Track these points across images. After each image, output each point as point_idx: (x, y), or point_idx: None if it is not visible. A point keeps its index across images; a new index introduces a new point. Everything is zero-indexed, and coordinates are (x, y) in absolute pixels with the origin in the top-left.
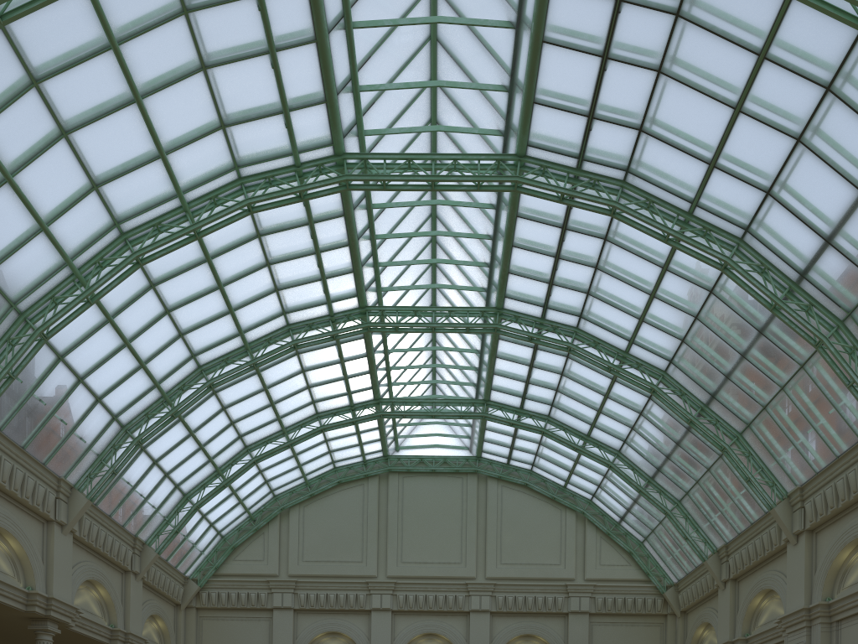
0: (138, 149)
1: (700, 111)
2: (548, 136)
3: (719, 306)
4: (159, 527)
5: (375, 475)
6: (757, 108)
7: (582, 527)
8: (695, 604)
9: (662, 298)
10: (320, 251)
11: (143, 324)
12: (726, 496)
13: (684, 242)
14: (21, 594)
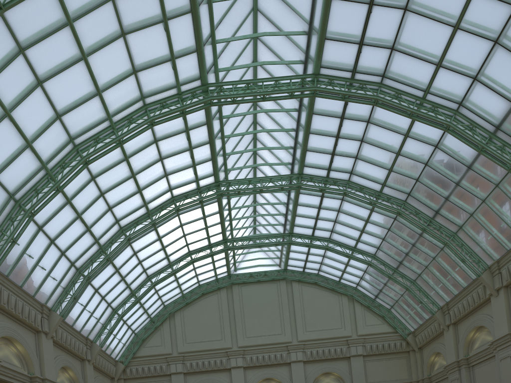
0: (84, 90)
1: (431, 31)
2: (333, 59)
3: (441, 155)
4: (100, 331)
5: (224, 287)
6: (469, 25)
7: (352, 304)
8: (427, 342)
9: (404, 155)
10: (192, 148)
11: (88, 203)
12: (446, 273)
13: (422, 116)
14: (27, 378)
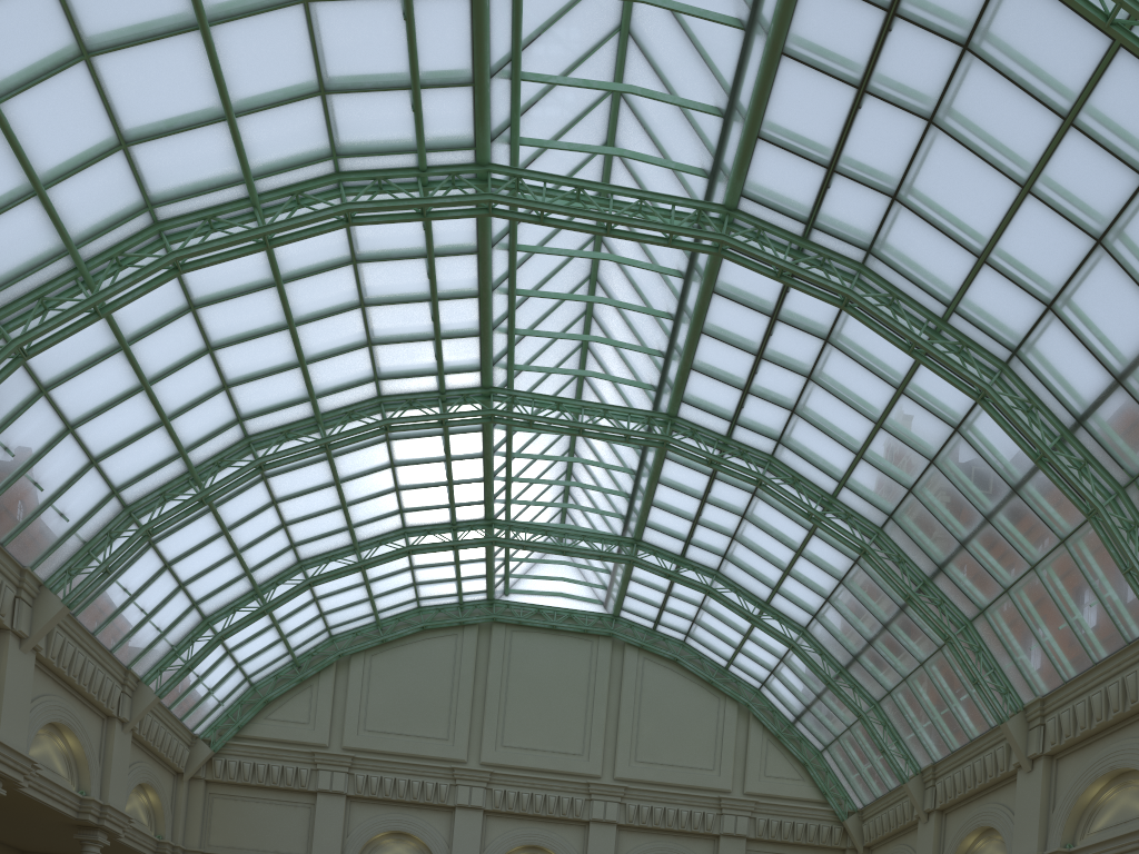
0: (195, 101)
1: (976, 183)
2: (770, 187)
3: (964, 450)
4: (164, 660)
5: (474, 624)
6: (1051, 191)
7: (745, 723)
8: (884, 838)
9: (891, 430)
10: (438, 298)
11: (172, 362)
12: (942, 702)
13: (934, 357)
14: None
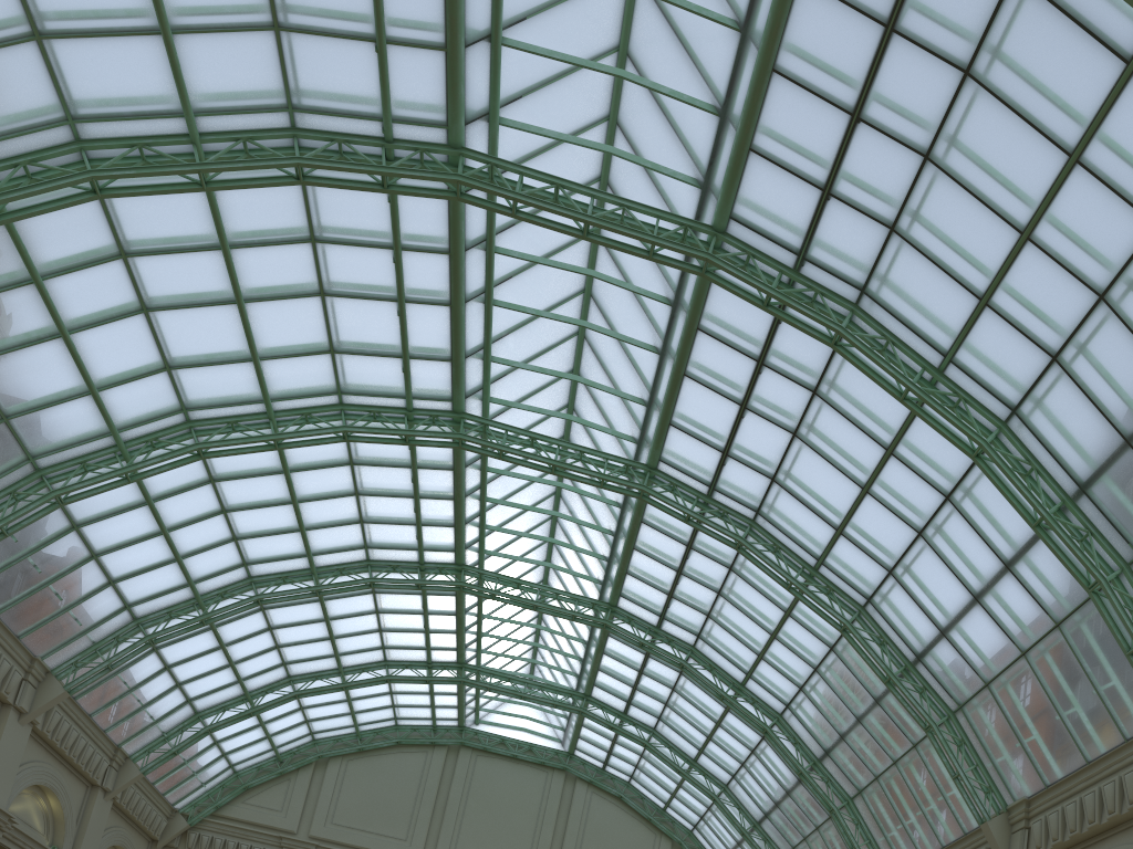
0: (228, 346)
1: (830, 480)
2: (681, 457)
3: (838, 664)
4: (153, 743)
5: (444, 745)
6: (882, 494)
7: None
8: None
9: (782, 641)
10: (420, 496)
11: (190, 517)
12: None
13: (806, 595)
14: None
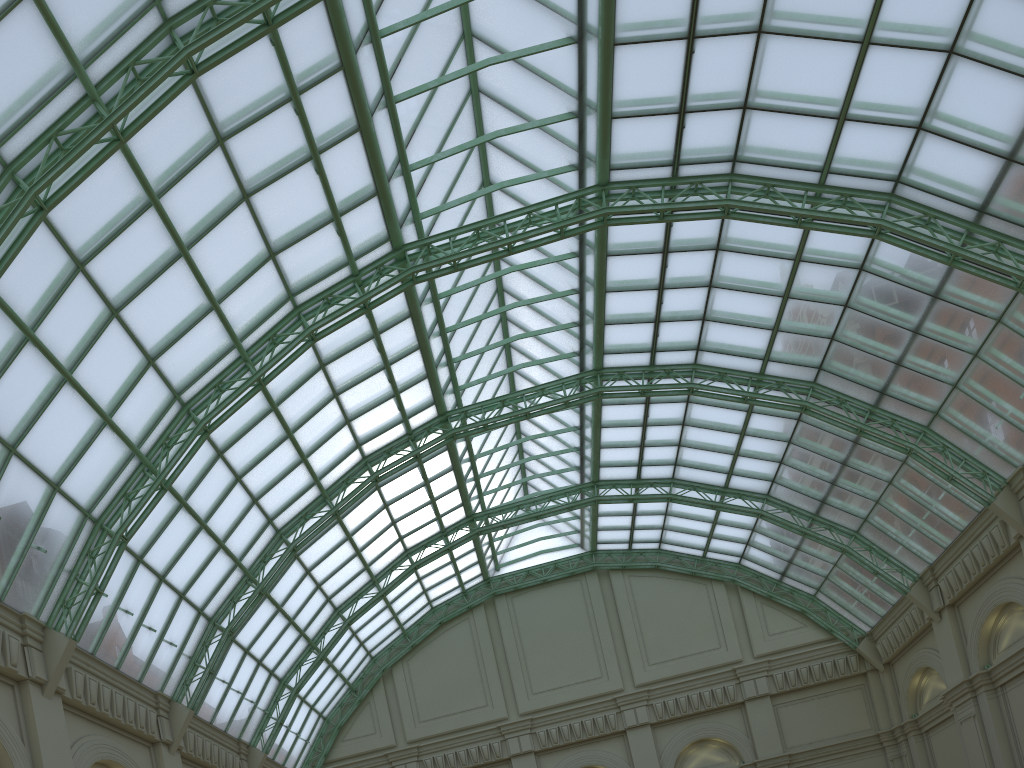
0: (190, 307)
1: (817, 60)
2: (633, 151)
3: (874, 283)
4: (261, 723)
5: (480, 604)
6: (891, 32)
7: (736, 597)
8: (901, 650)
9: (799, 296)
10: (389, 363)
11: (216, 500)
12: (921, 508)
13: (823, 219)
14: None
